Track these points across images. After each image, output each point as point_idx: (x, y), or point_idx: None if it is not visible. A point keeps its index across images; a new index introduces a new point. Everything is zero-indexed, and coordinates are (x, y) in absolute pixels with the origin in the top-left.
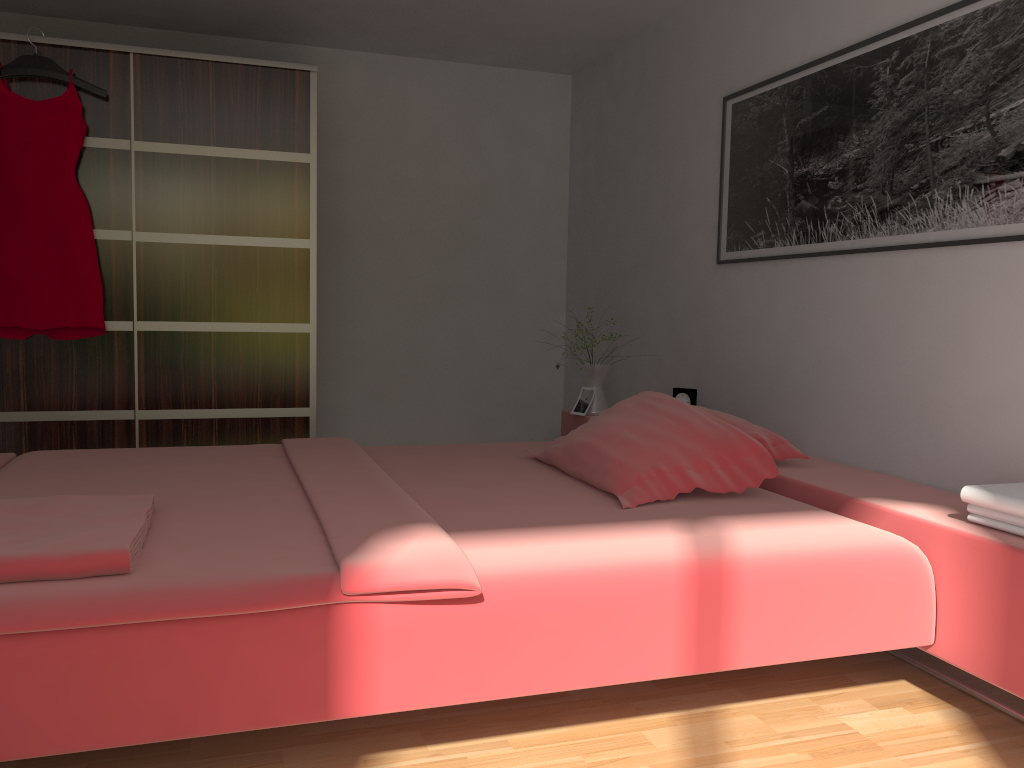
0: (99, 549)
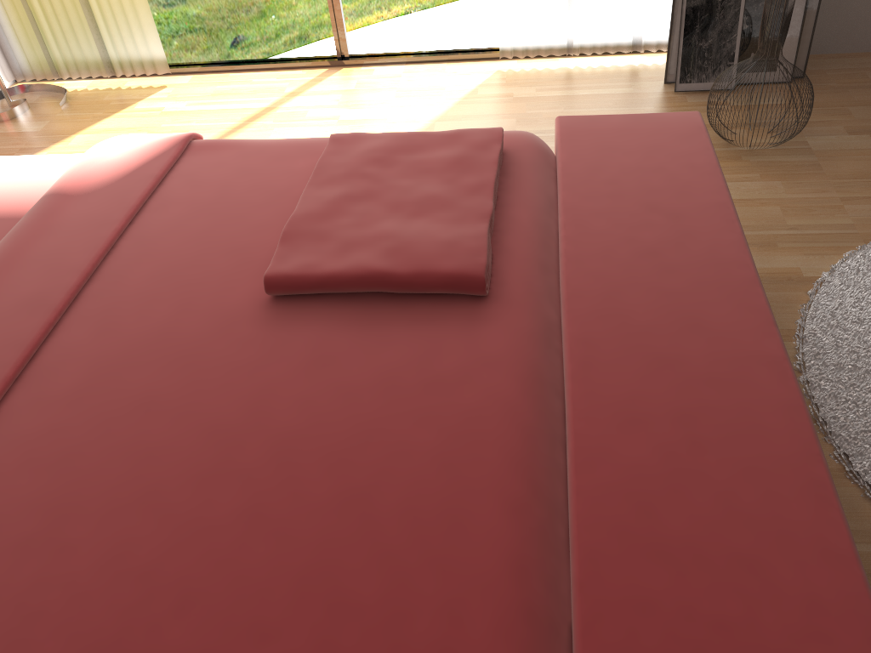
0: (352, 134)
